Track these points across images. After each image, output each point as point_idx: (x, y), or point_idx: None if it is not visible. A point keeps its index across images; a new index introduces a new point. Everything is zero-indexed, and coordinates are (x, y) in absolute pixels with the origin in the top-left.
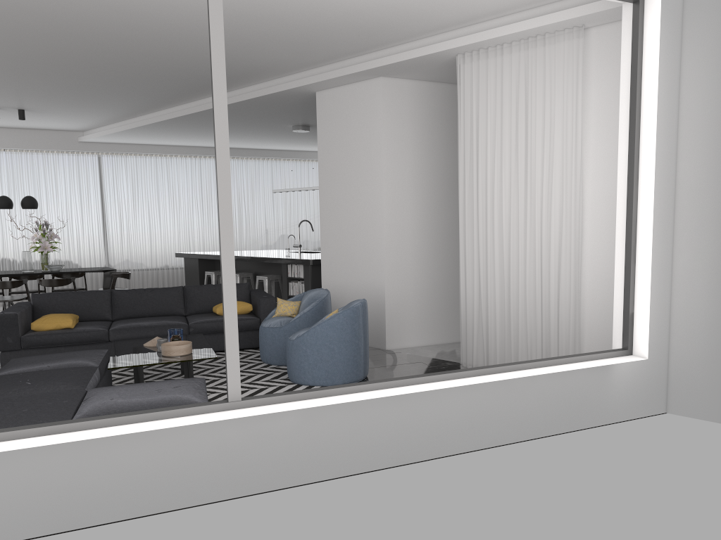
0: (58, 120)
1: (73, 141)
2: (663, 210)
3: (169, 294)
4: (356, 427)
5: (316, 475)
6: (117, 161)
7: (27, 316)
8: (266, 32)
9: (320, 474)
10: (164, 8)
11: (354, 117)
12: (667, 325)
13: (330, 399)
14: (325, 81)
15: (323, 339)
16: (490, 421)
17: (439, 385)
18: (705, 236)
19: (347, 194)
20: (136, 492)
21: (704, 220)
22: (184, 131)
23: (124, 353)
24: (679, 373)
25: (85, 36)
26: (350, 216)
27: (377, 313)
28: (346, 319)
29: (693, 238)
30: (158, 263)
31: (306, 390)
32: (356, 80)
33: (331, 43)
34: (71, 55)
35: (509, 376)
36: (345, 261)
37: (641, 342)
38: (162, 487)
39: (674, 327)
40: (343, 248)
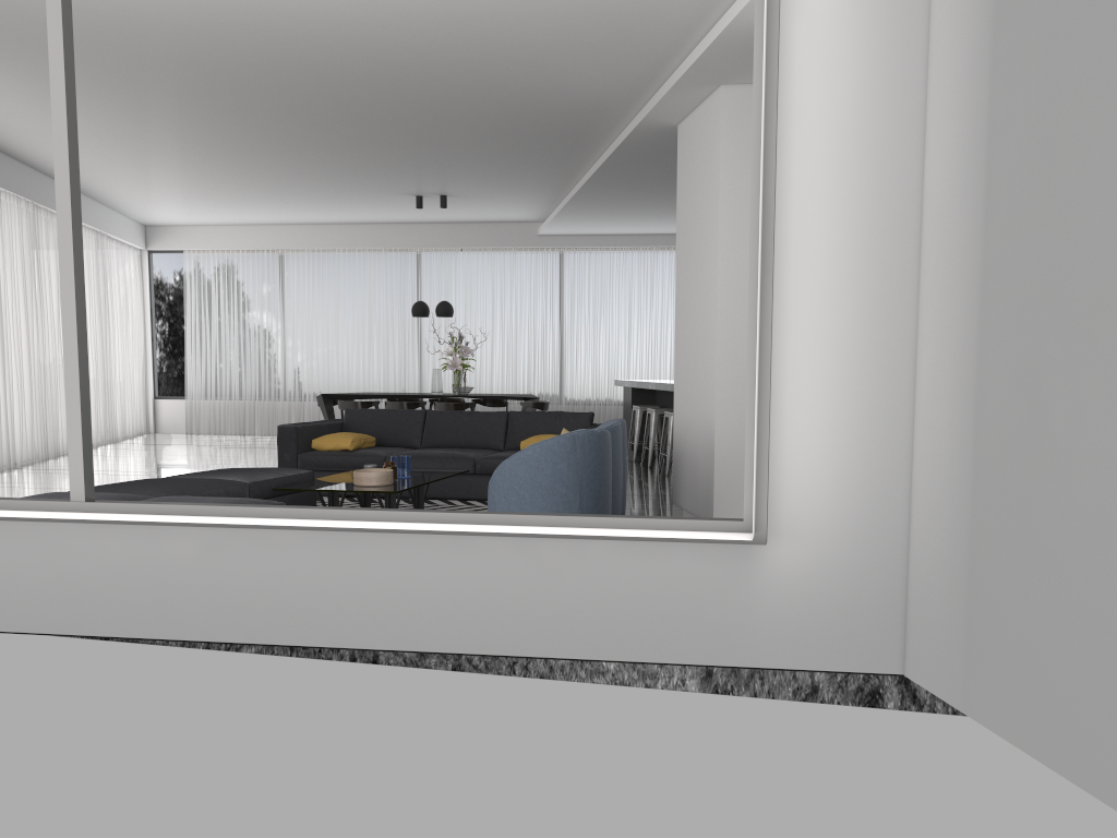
0: (497, 207)
1: (532, 235)
2: (889, 253)
3: (487, 421)
4: (277, 576)
5: (222, 633)
6: (581, 258)
7: (327, 433)
8: (520, 41)
9: (228, 632)
10: (370, 28)
11: (701, 155)
12: (903, 491)
13: (184, 517)
14: (662, 106)
15: (511, 480)
16: (496, 611)
17: (336, 524)
18: (953, 303)
19: (693, 278)
20: (16, 601)
21: (952, 268)
22: (623, 209)
23: (333, 478)
24: (918, 594)
25: (359, 84)
26: (694, 312)
27: (708, 466)
28: (544, 454)
29: (939, 309)
30: (619, 396)
31: (171, 503)
32: (699, 97)
33: (621, 43)
34: (383, 113)
35: (456, 528)
36: (689, 383)
37: (754, 508)
38: (43, 602)
39: (916, 497)
40: (688, 363)
